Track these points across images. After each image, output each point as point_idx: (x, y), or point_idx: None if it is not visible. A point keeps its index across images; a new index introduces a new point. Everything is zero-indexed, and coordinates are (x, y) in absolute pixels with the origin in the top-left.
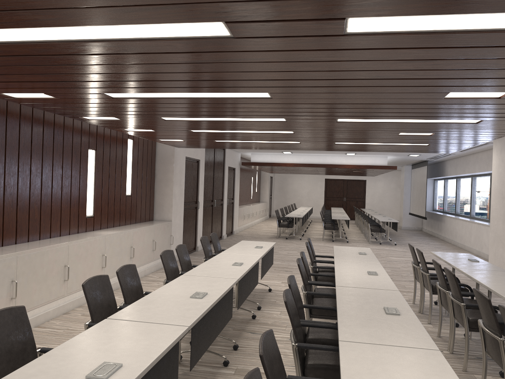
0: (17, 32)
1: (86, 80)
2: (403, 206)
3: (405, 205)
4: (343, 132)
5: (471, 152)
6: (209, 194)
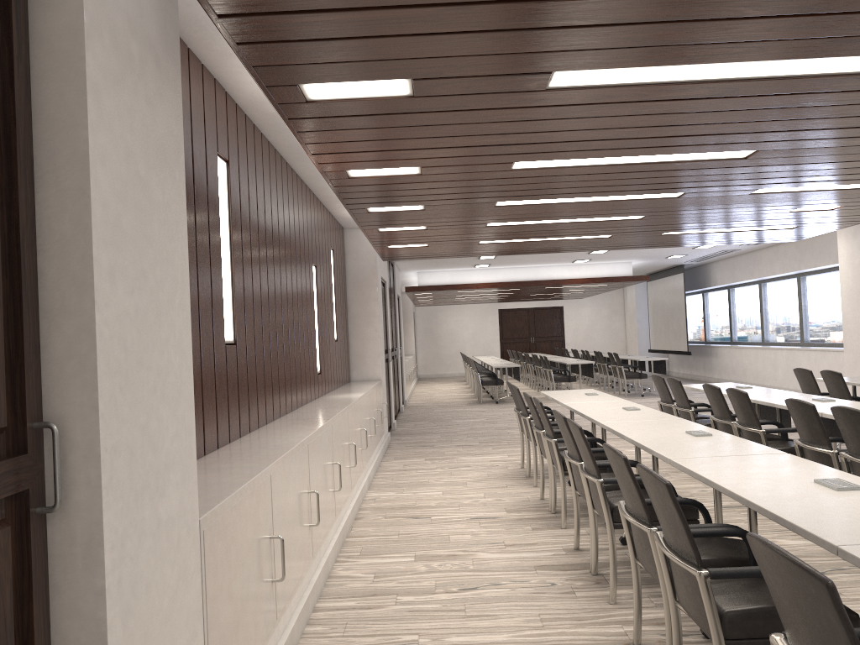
0: (629, 73)
1: (546, 141)
2: (637, 340)
3: (641, 338)
4: (719, 212)
5: (766, 245)
6: (391, 338)
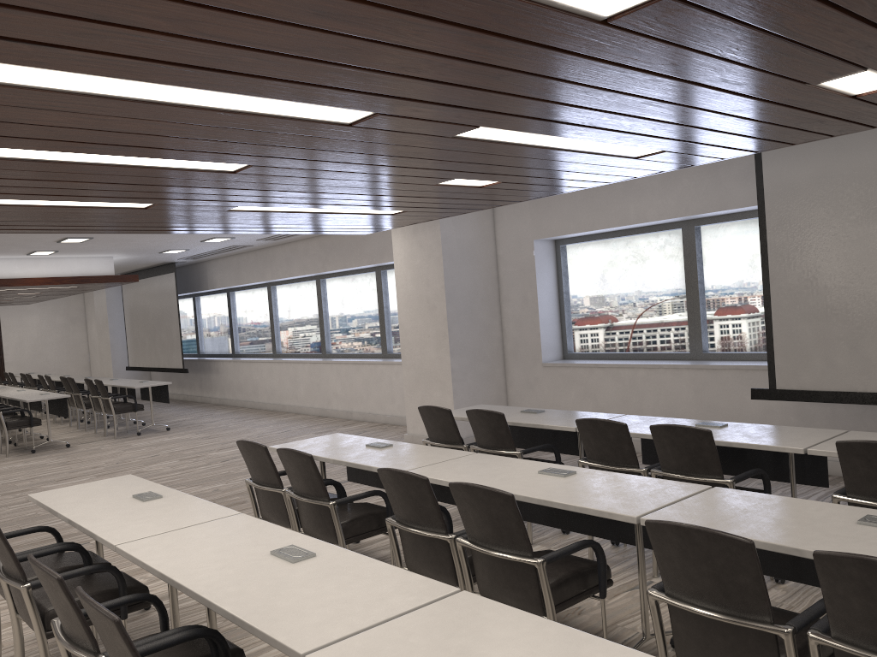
0: None
1: None
2: (111, 355)
3: (116, 353)
4: (360, 173)
5: (284, 242)
6: None
